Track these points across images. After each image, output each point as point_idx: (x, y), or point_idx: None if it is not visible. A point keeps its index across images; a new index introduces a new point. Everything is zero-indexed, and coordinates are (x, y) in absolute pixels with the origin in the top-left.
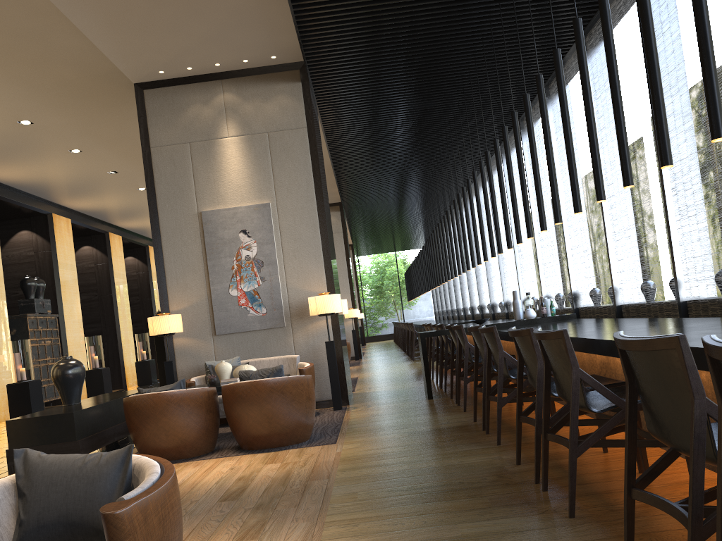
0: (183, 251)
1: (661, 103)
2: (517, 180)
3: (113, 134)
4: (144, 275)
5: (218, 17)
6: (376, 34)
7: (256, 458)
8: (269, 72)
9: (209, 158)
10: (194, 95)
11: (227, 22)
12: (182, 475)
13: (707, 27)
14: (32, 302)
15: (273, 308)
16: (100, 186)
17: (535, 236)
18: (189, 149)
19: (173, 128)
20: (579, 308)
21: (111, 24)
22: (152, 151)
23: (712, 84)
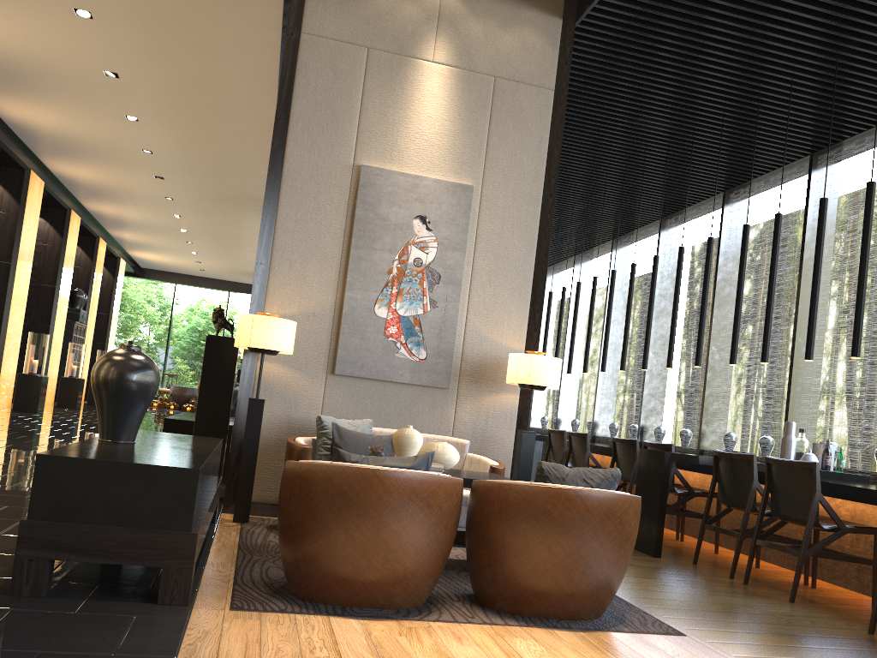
0: (313, 220)
1: None
2: (670, 269)
3: (166, 7)
4: (54, 250)
5: None
6: None
7: (576, 645)
8: None
9: (393, 84)
10: None
11: None
12: None
13: None
14: None
15: (439, 354)
16: (72, 90)
17: (710, 348)
18: (365, 58)
19: (348, 15)
20: None
21: None
22: (303, 40)
23: None
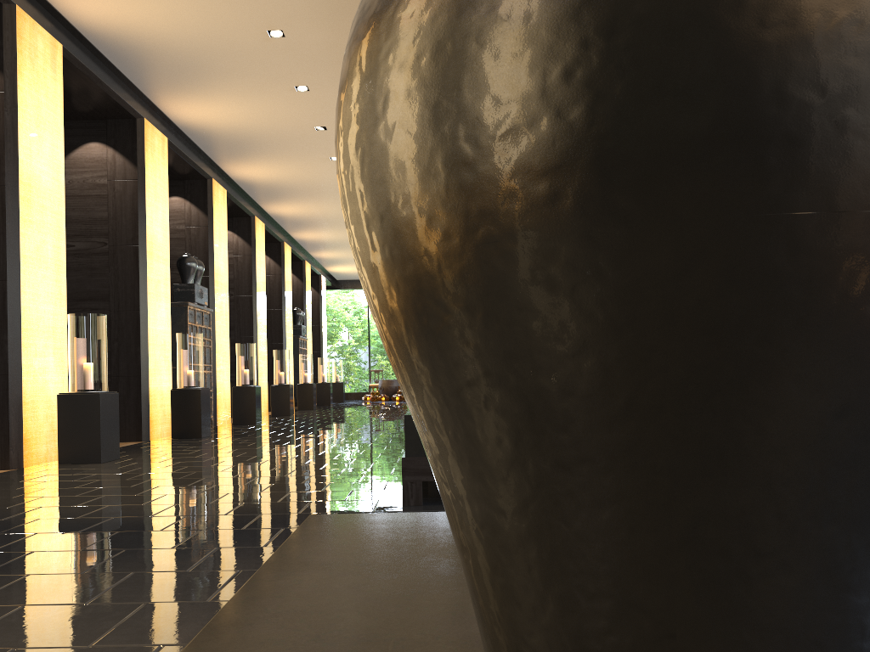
0: None
1: None
2: None
3: None
4: (276, 279)
5: None
6: None
7: None
8: None
9: None
10: None
11: None
12: None
13: None
14: (191, 288)
15: None
16: (289, 147)
17: None
18: None
19: None
20: None
21: None
22: None
23: None
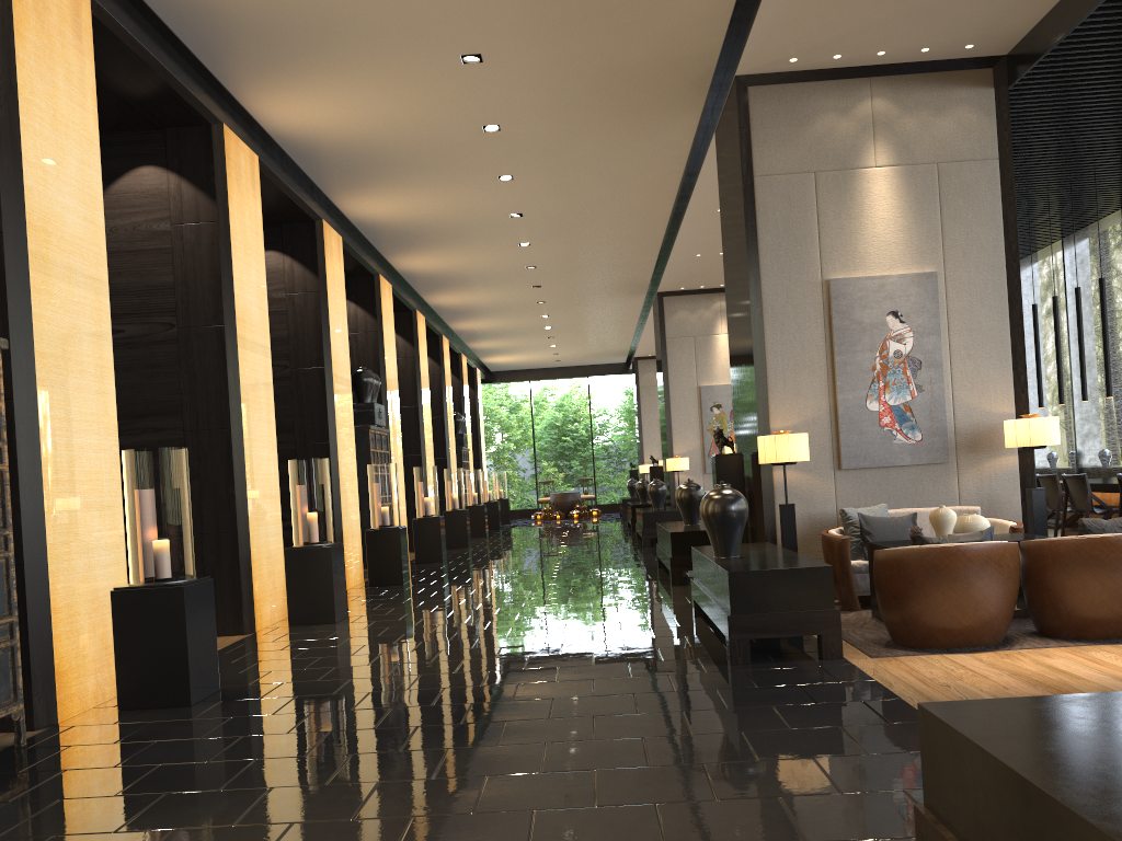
0: (796, 339)
1: None
2: None
3: (584, 155)
4: (435, 380)
5: None
6: None
7: None
8: (945, 70)
9: (843, 198)
10: (826, 99)
11: None
12: (1069, 667)
13: None
14: (370, 408)
15: (933, 433)
16: (474, 236)
17: None
18: (813, 182)
19: (791, 148)
20: None
21: None
22: (756, 182)
23: None
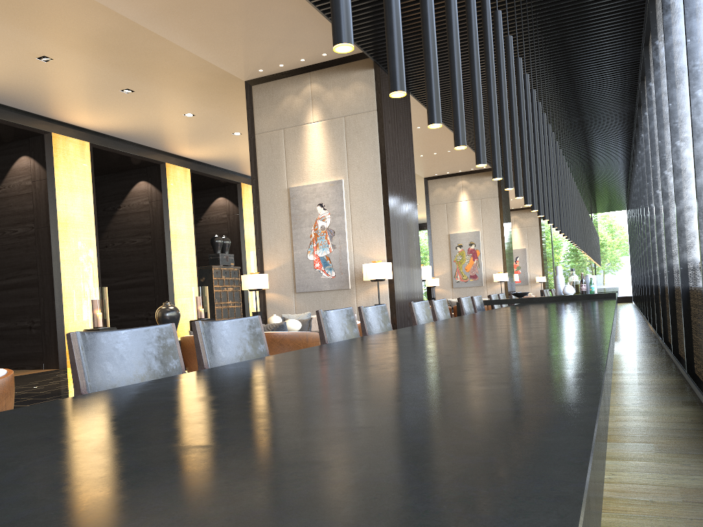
0: (275, 221)
1: (476, 106)
2: None
3: None
4: None
5: (281, 25)
6: (415, 22)
7: None
8: (348, 62)
9: (297, 142)
10: (288, 87)
11: (290, 27)
12: None
13: (452, 43)
14: (217, 256)
15: (341, 272)
16: None
17: (649, 206)
18: (283, 134)
19: (272, 117)
20: (665, 287)
21: (202, 40)
22: (256, 137)
23: (453, 96)
